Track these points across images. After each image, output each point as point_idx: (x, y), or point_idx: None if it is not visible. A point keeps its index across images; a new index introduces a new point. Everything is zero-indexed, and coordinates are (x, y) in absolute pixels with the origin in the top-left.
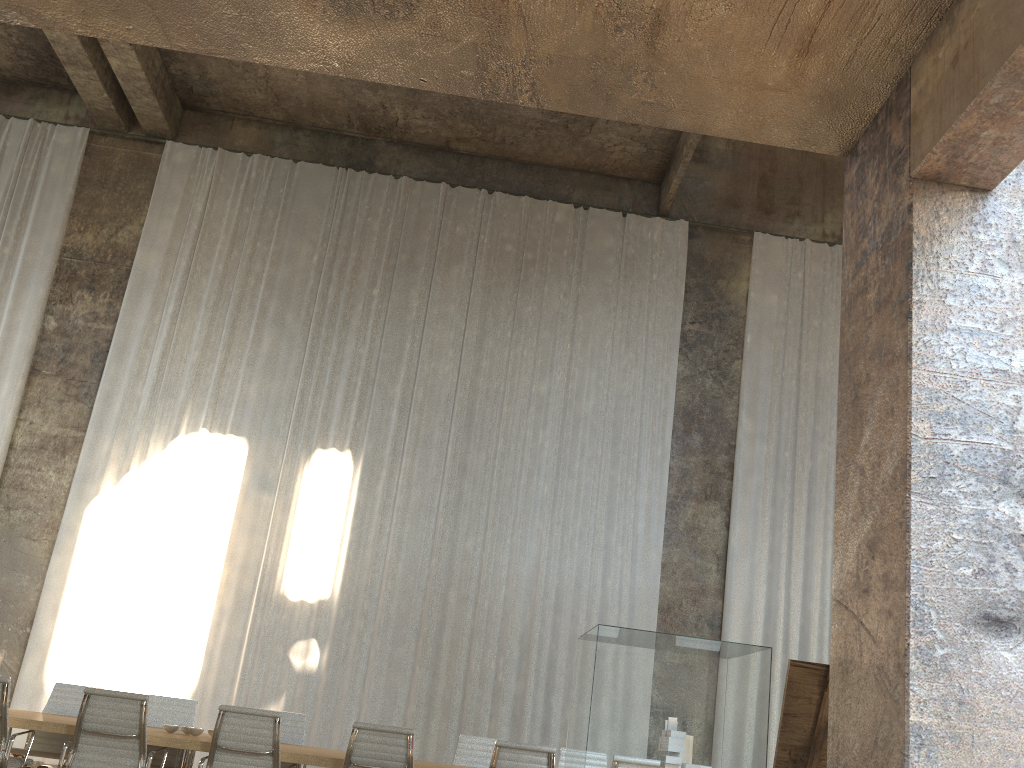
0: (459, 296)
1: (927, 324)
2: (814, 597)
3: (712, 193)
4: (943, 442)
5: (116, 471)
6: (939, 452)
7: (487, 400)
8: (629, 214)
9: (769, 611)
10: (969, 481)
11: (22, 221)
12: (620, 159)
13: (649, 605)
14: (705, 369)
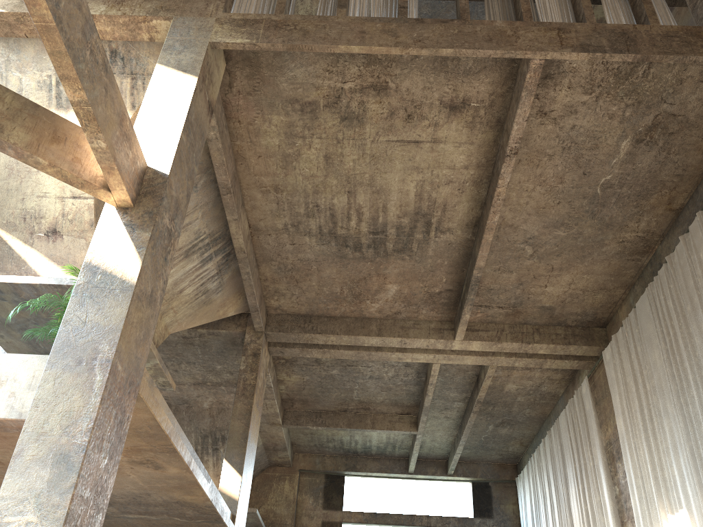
0: None
1: None
2: None
3: None
4: None
5: None
6: None
7: None
8: None
9: None
10: None
11: (590, 443)
12: None
13: None
14: None
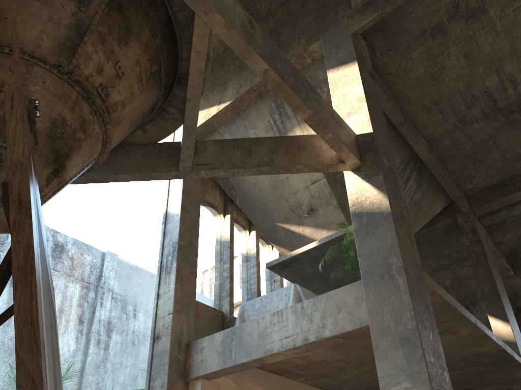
0: None
1: None
2: None
3: None
4: None
5: None
6: None
7: None
8: None
9: None
10: None
11: None
12: None
13: None
14: None
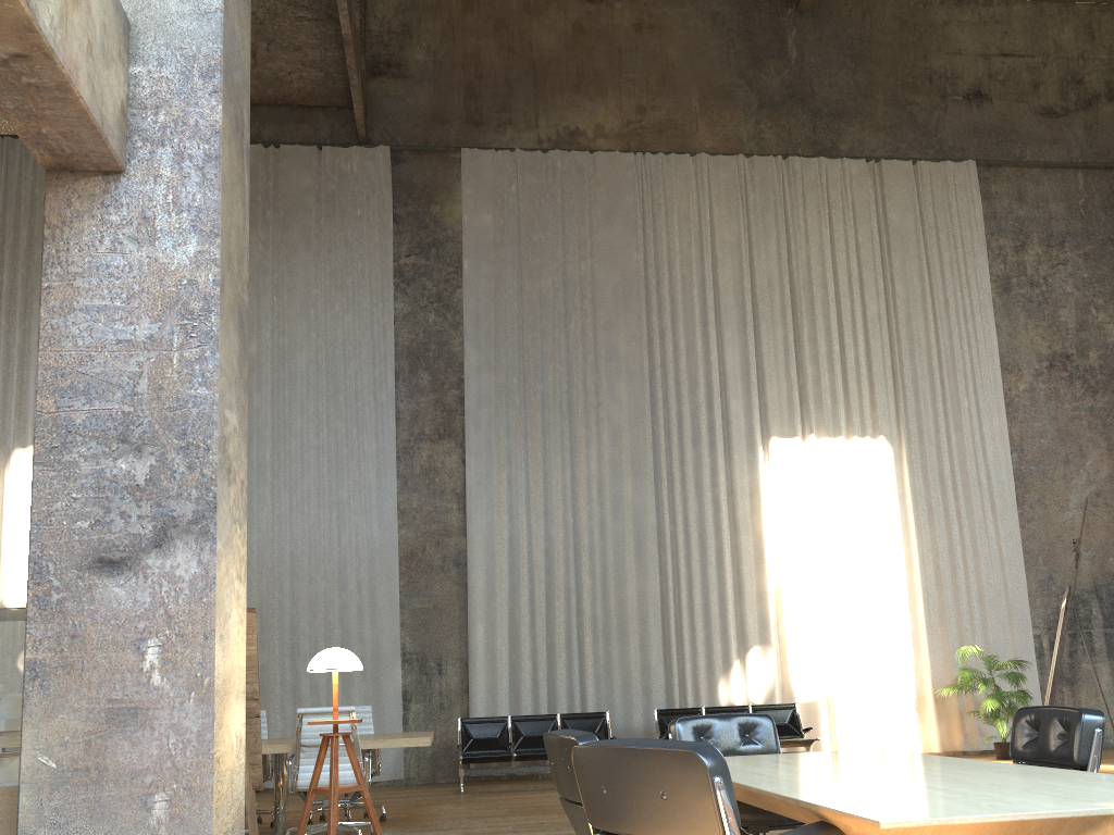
0: None
1: (55, 308)
2: (555, 520)
3: (416, 111)
4: (67, 413)
5: None
6: (63, 423)
7: None
8: (324, 147)
9: (512, 541)
10: (90, 445)
11: None
12: (303, 87)
13: (389, 555)
14: (426, 303)
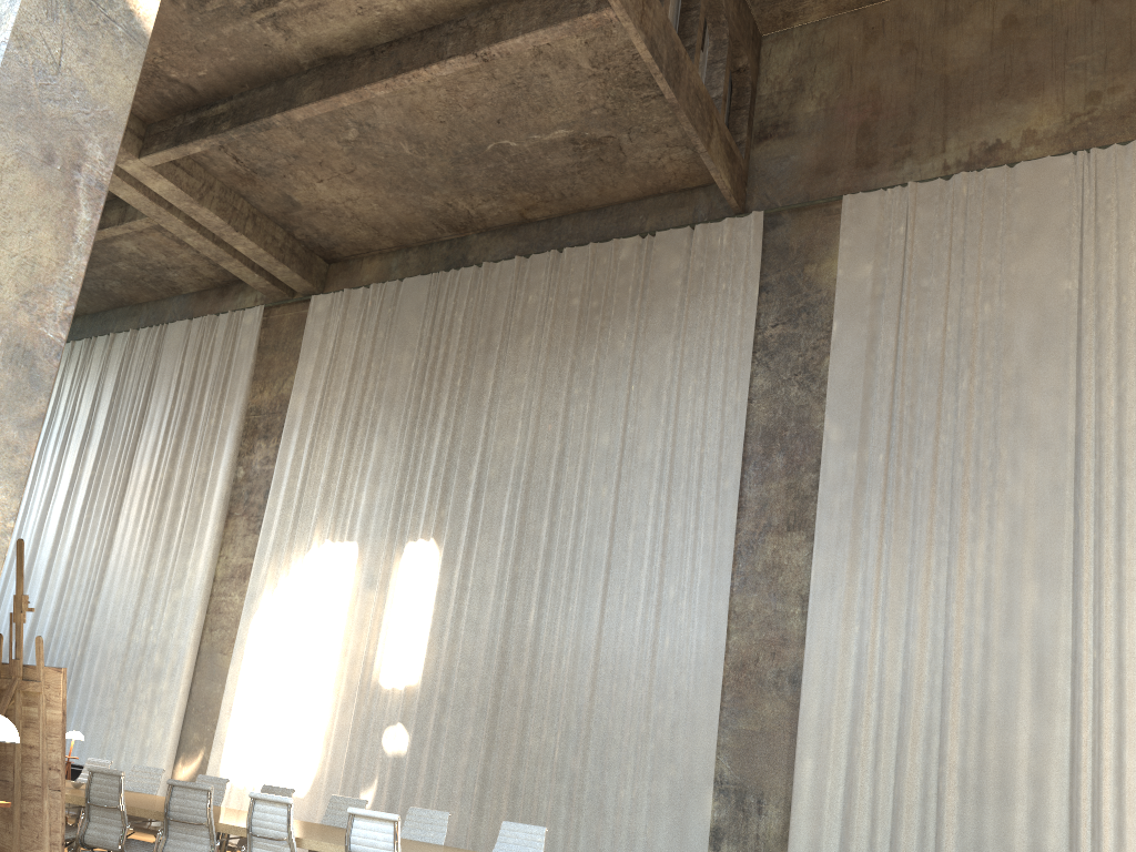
0: (529, 365)
1: None
2: (916, 634)
3: (799, 167)
4: None
5: (273, 588)
6: None
7: (552, 464)
8: (697, 225)
9: (859, 658)
10: None
11: (223, 395)
12: (677, 170)
13: (713, 663)
14: (789, 376)
